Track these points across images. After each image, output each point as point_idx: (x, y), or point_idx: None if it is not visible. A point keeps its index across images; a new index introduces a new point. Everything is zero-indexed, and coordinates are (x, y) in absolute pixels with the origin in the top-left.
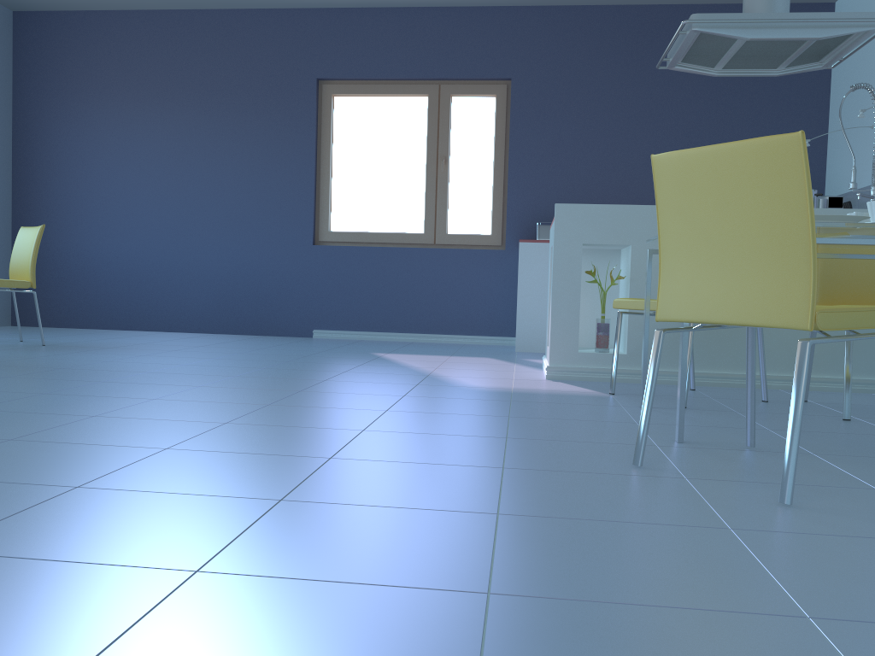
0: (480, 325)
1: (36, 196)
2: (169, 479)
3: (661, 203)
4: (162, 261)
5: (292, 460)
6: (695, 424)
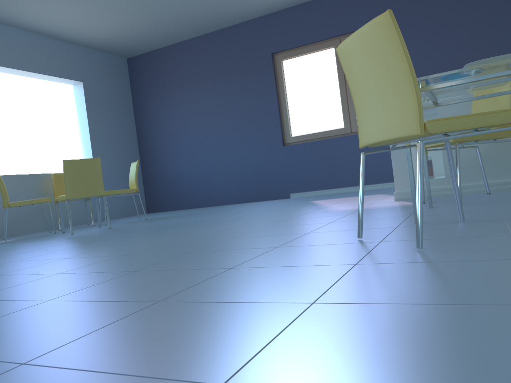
0: (386, 176)
1: (148, 147)
2: (101, 267)
3: (347, 76)
4: (209, 169)
5: (172, 254)
6: (449, 212)
